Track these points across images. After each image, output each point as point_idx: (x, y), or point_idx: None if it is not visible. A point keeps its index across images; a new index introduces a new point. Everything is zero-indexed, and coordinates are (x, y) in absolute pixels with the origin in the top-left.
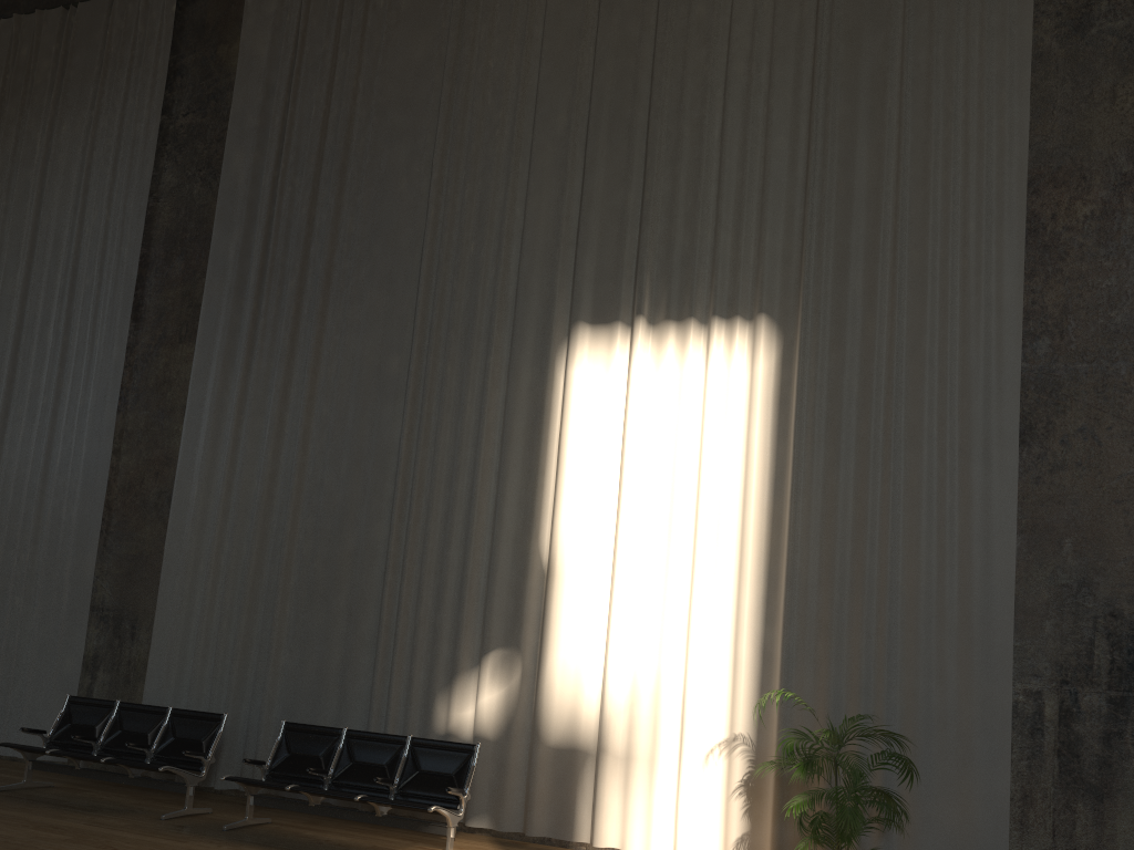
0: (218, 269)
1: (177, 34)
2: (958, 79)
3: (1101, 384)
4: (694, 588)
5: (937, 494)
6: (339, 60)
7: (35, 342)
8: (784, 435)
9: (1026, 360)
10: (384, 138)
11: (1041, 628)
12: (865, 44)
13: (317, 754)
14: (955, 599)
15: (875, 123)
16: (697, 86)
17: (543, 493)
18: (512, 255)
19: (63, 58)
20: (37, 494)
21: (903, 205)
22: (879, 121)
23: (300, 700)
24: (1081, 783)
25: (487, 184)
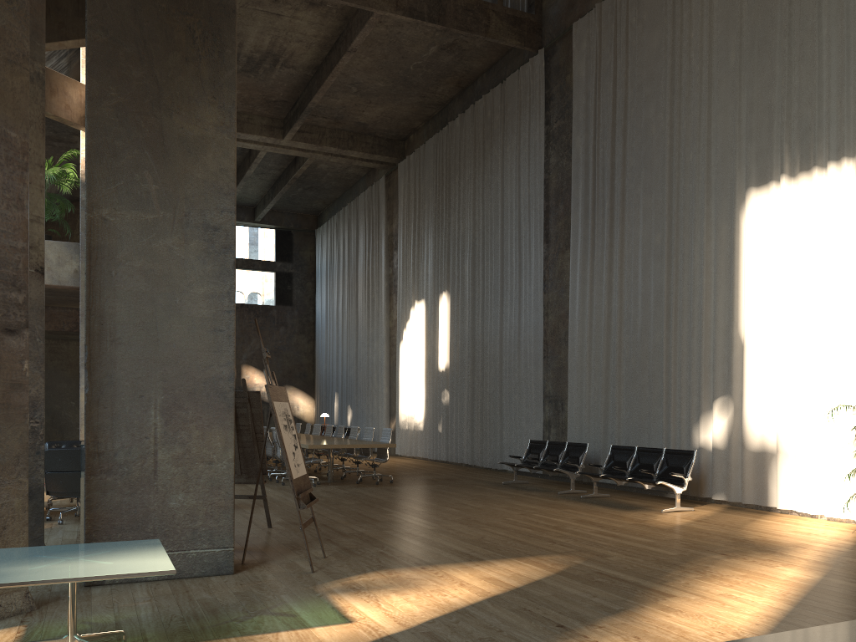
0: (575, 205)
1: (548, 77)
2: None
3: None
4: (826, 345)
5: None
6: (617, 64)
7: (508, 265)
8: None
9: None
10: (642, 104)
11: None
12: None
13: (624, 460)
14: None
15: None
16: (809, 3)
17: (738, 299)
18: (712, 154)
19: (503, 111)
20: (516, 342)
21: None
22: None
23: (631, 434)
24: None
25: (694, 114)
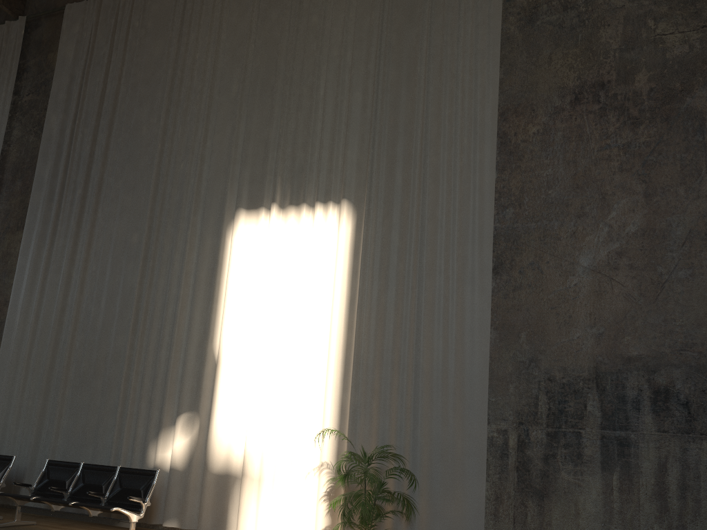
0: (39, 185)
1: (26, 48)
2: (458, 53)
3: (543, 235)
4: (301, 370)
5: (444, 306)
6: (112, 58)
7: None
8: (356, 273)
9: (499, 222)
10: (135, 103)
11: (507, 389)
12: (406, 35)
13: (64, 479)
14: (453, 372)
15: (411, 82)
16: (311, 65)
17: (216, 314)
18: (204, 169)
19: None
20: None
21: (426, 130)
22: (413, 80)
23: (71, 448)
24: (530, 488)
25: (191, 127)
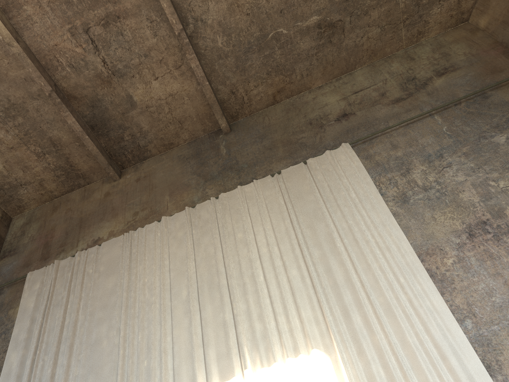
0: None
1: None
2: (364, 228)
3: None
4: None
5: None
6: (70, 298)
7: None
8: None
9: (464, 332)
10: (94, 325)
11: None
12: (317, 227)
13: None
14: None
15: (335, 253)
16: (246, 262)
17: None
18: (168, 360)
19: None
20: None
21: (364, 280)
22: (337, 251)
23: None
24: None
25: (150, 330)
